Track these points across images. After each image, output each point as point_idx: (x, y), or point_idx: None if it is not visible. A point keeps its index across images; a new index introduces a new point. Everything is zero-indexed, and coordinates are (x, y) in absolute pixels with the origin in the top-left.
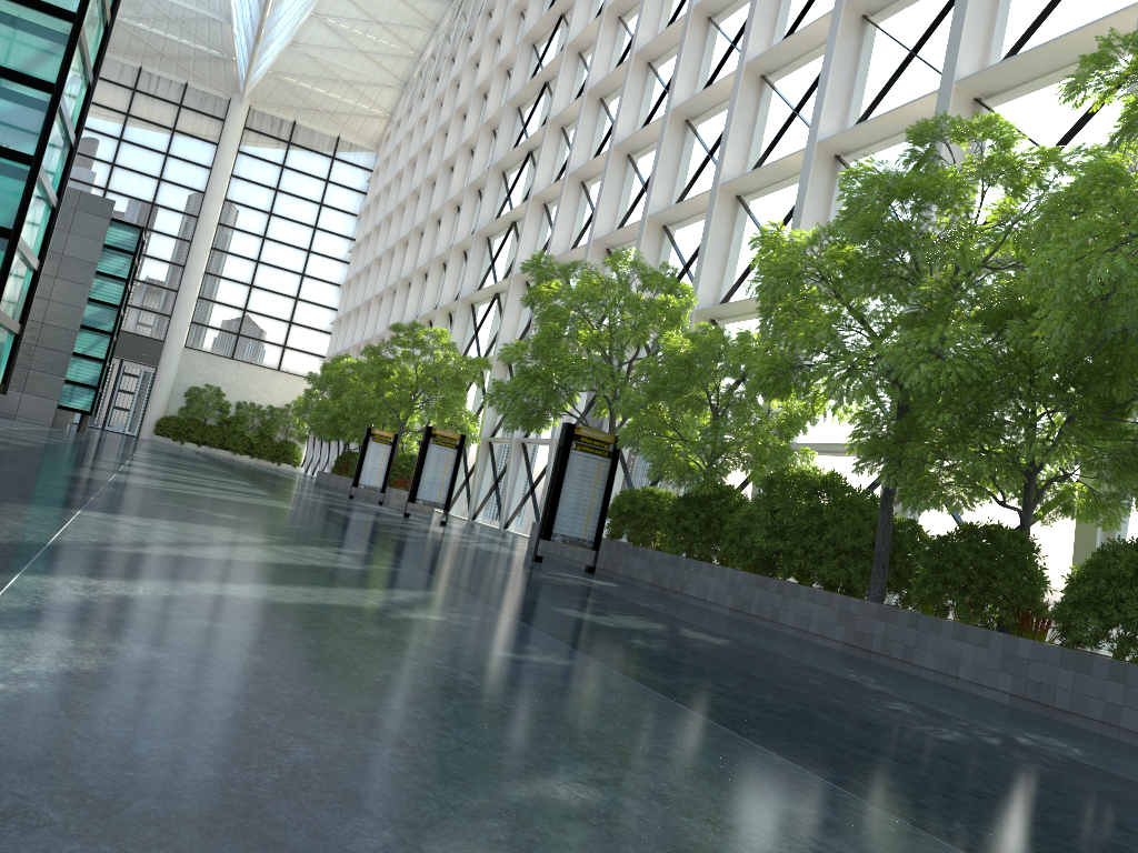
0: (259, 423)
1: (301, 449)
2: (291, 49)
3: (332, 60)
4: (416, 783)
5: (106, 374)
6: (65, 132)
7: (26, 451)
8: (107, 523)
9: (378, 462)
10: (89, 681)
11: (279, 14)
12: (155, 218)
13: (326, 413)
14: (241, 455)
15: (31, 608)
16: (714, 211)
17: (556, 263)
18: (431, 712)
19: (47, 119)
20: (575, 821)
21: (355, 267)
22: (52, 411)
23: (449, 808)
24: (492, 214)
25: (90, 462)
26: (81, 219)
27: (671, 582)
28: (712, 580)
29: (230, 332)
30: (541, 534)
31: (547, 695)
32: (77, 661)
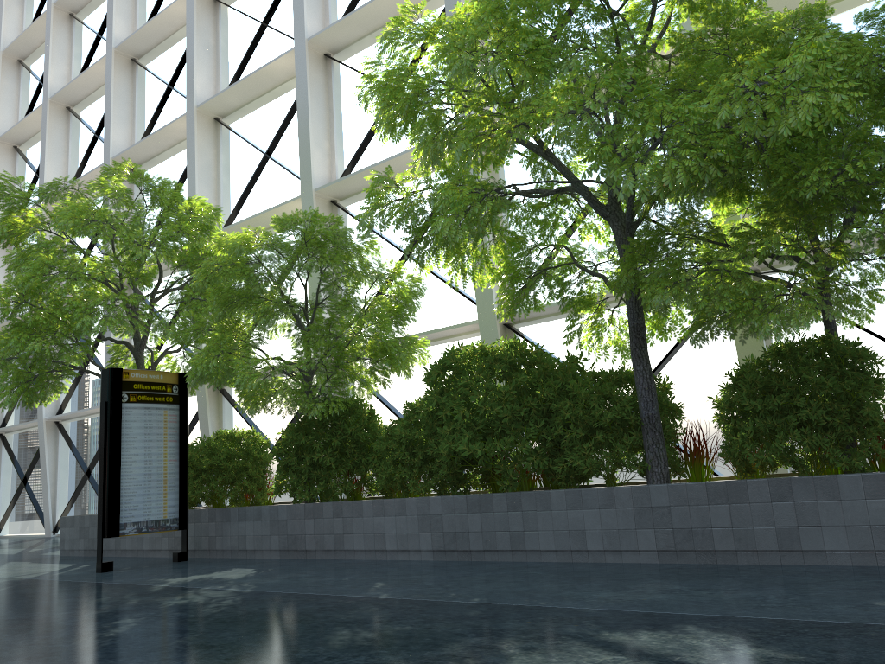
0: None
1: None
2: None
3: None
4: None
5: None
6: None
7: None
8: None
9: None
10: None
11: None
12: None
13: None
14: None
15: None
16: (196, 134)
17: (29, 186)
18: None
19: None
20: None
21: None
22: None
23: None
24: None
25: None
26: None
27: (317, 540)
28: (389, 520)
29: None
30: (104, 531)
31: None
32: None
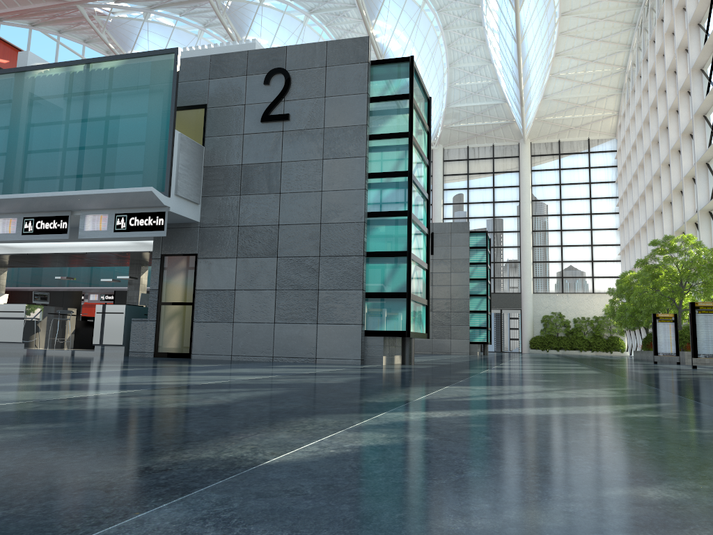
0: (590, 329)
1: (623, 340)
2: (544, 100)
3: (570, 96)
4: (534, 486)
5: (490, 319)
6: (421, 193)
7: (442, 366)
8: (458, 390)
9: (667, 335)
10: (378, 448)
11: (529, 85)
12: (496, 224)
13: (626, 312)
14: (585, 351)
15: (378, 424)
16: None
17: None
18: (588, 457)
19: (408, 189)
20: (643, 506)
21: (623, 214)
22: (467, 346)
23: (546, 497)
24: (704, 146)
25: (476, 366)
26: (454, 237)
27: None
28: None
29: (556, 277)
30: None
31: (705, 449)
32: (380, 441)
